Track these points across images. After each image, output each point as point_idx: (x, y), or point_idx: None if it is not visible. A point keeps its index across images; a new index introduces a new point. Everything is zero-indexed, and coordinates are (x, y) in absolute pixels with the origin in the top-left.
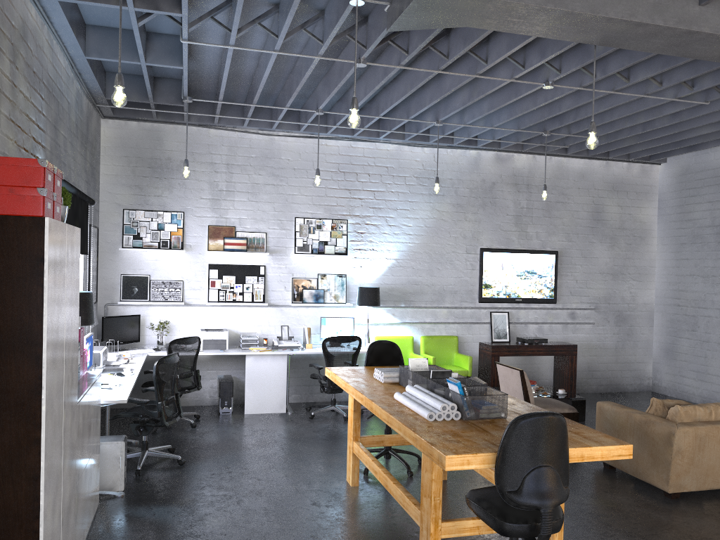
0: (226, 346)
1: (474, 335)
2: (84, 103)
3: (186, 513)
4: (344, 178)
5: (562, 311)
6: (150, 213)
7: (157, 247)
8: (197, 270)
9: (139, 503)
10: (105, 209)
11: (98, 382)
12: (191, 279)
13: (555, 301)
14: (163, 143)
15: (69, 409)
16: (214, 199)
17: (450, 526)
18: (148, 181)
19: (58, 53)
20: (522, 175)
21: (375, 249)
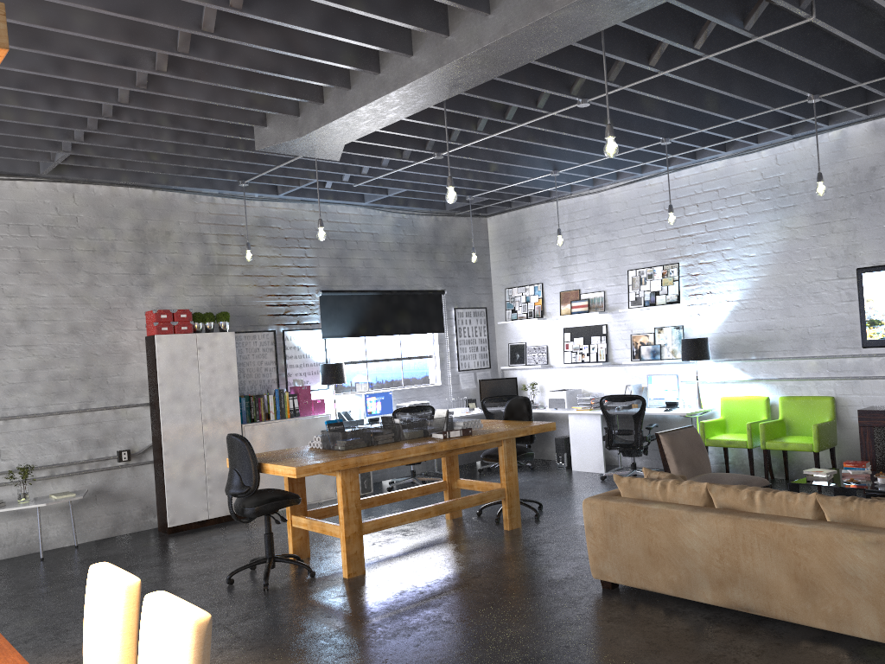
0: (565, 405)
1: (863, 395)
2: (423, 221)
3: None
4: None
5: None
6: (521, 288)
7: (526, 317)
8: (556, 334)
9: None
10: (495, 291)
11: (316, 419)
12: (552, 343)
13: None
14: (524, 225)
15: (219, 425)
16: (562, 266)
17: (295, 519)
18: (518, 261)
19: (339, 210)
20: None
21: (712, 292)
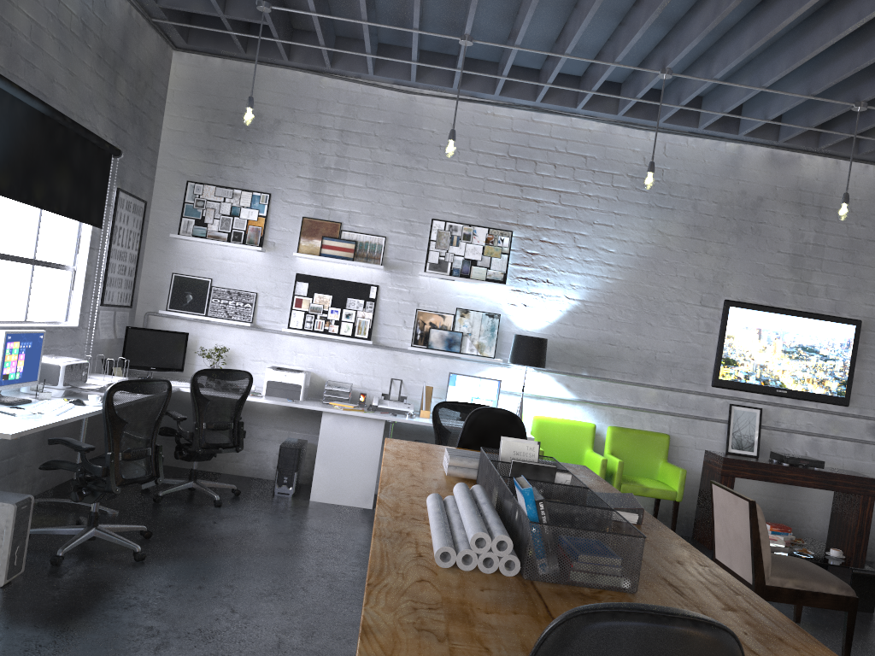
0: (300, 395)
1: (698, 437)
2: (117, 2)
3: (52, 650)
4: (516, 167)
5: (857, 421)
6: (224, 190)
7: (226, 239)
8: (280, 280)
9: (0, 614)
10: (162, 179)
11: None
12: (269, 292)
13: (846, 402)
14: (254, 92)
15: None
16: (316, 179)
17: None
18: (226, 145)
19: None
20: (813, 190)
21: (550, 282)
